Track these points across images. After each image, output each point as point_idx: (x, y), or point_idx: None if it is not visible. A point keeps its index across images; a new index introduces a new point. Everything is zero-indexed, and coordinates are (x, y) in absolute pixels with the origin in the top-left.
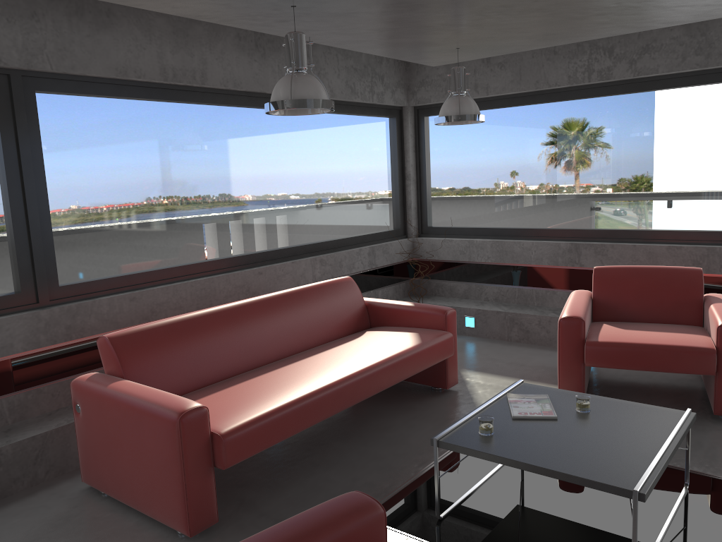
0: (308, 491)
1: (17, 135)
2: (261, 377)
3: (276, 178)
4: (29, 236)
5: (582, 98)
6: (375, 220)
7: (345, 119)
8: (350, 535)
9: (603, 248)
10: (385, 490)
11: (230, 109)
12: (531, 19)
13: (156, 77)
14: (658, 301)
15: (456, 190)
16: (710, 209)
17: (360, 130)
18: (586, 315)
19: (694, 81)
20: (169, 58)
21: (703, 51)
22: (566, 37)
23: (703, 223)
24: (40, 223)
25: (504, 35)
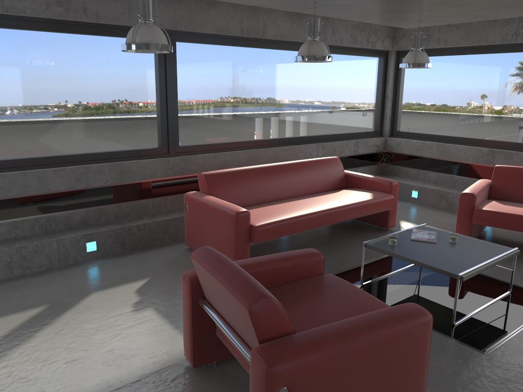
0: None
1: (166, 65)
2: (278, 205)
3: (300, 94)
4: (167, 118)
5: (510, 52)
6: (361, 124)
7: (348, 58)
8: (306, 262)
9: (510, 154)
10: (337, 269)
11: (277, 51)
12: (461, 8)
13: (237, 33)
14: None
15: (418, 108)
16: None
17: (357, 66)
18: (478, 193)
19: None
20: (245, 22)
21: None
22: (491, 16)
23: None
24: (173, 112)
25: (447, 15)
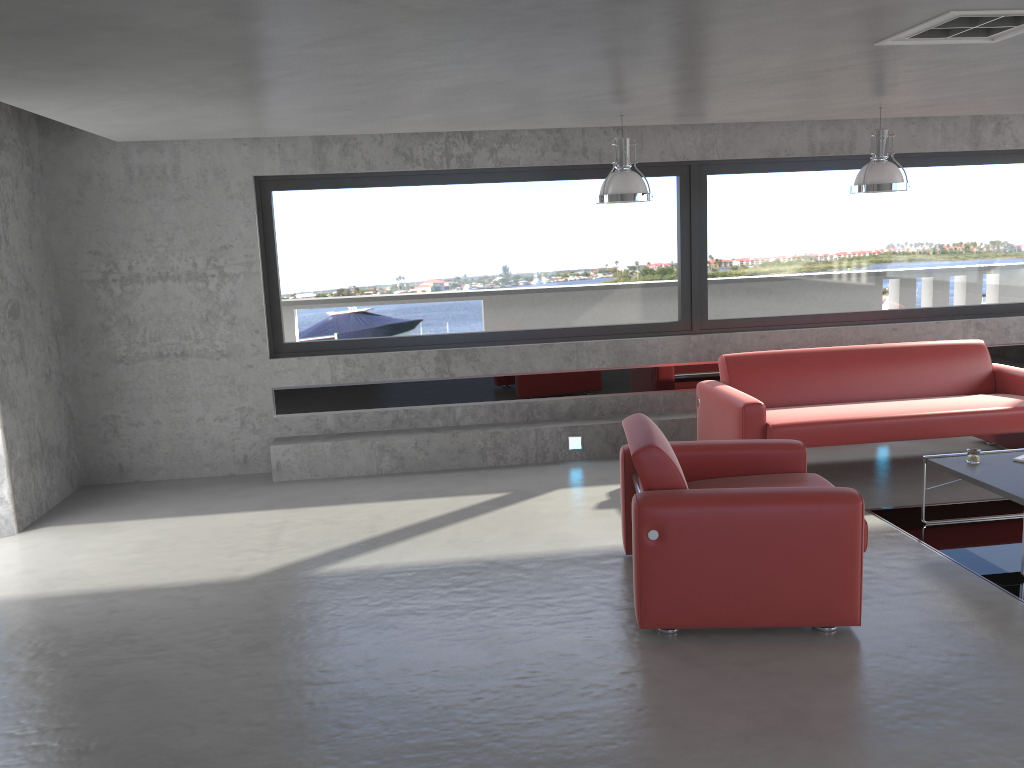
0: None
1: (690, 208)
2: (835, 406)
3: (930, 236)
4: (690, 281)
5: None
6: None
7: None
8: (777, 453)
9: None
10: (903, 503)
11: None
12: None
13: (803, 153)
14: None
15: None
16: None
17: None
18: None
19: None
20: (818, 135)
21: None
22: None
23: None
24: (699, 272)
25: None
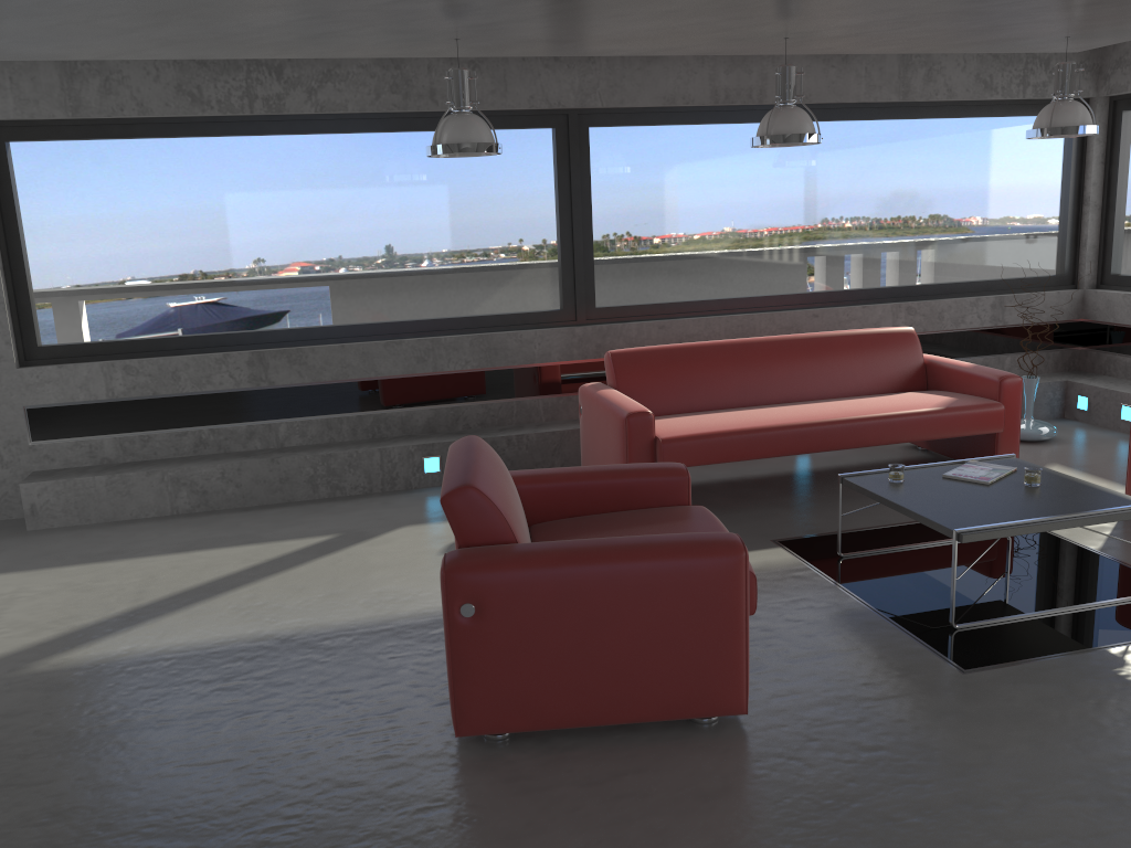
0: (750, 517)
1: (570, 168)
2: (742, 411)
3: (855, 204)
4: (573, 259)
5: None
6: (1018, 261)
7: (977, 124)
8: (653, 481)
9: None
10: (818, 531)
11: None
12: (1106, 9)
13: (705, 101)
14: None
15: None
16: None
17: (1004, 138)
18: None
19: None
20: (722, 79)
21: None
22: None
23: None
24: (583, 248)
25: (1106, 22)
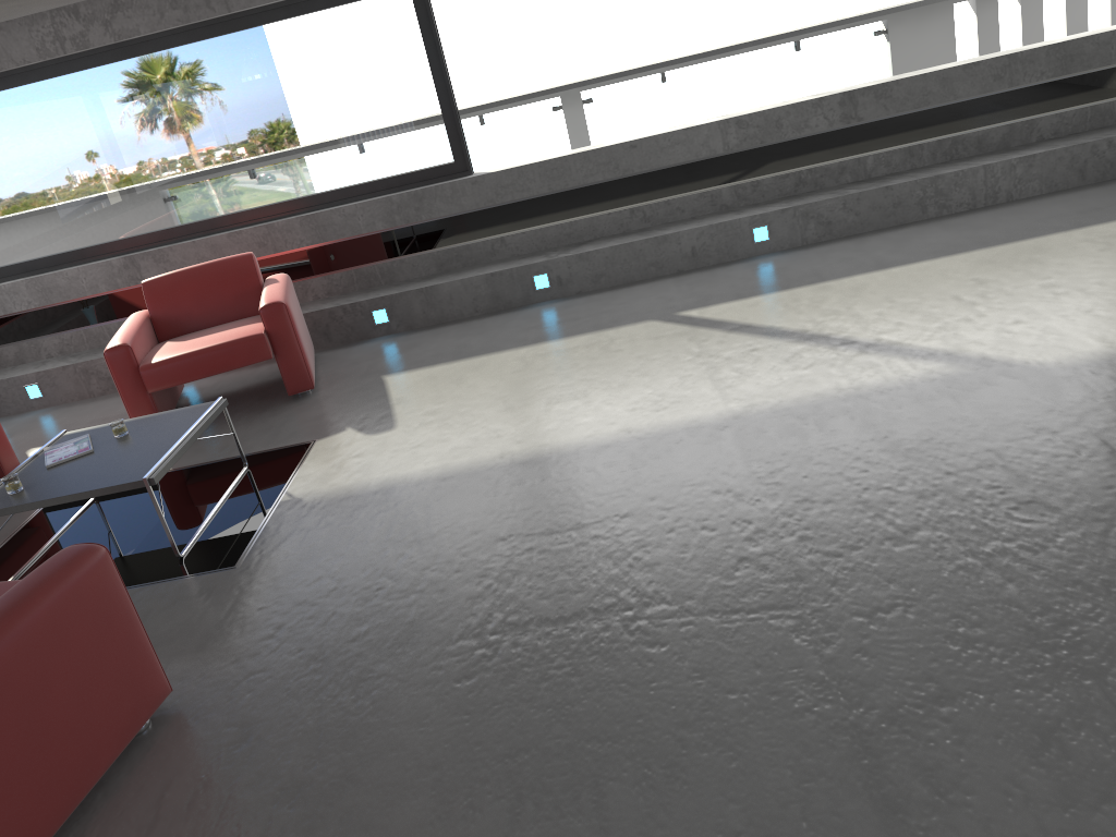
0: None
1: None
2: None
3: None
4: None
5: (67, 74)
6: None
7: None
8: None
9: (162, 254)
10: None
11: None
12: None
13: None
14: (219, 300)
15: None
16: (257, 181)
17: None
18: (134, 339)
19: (186, 39)
20: None
21: (179, 4)
22: None
23: (256, 198)
24: None
25: None
